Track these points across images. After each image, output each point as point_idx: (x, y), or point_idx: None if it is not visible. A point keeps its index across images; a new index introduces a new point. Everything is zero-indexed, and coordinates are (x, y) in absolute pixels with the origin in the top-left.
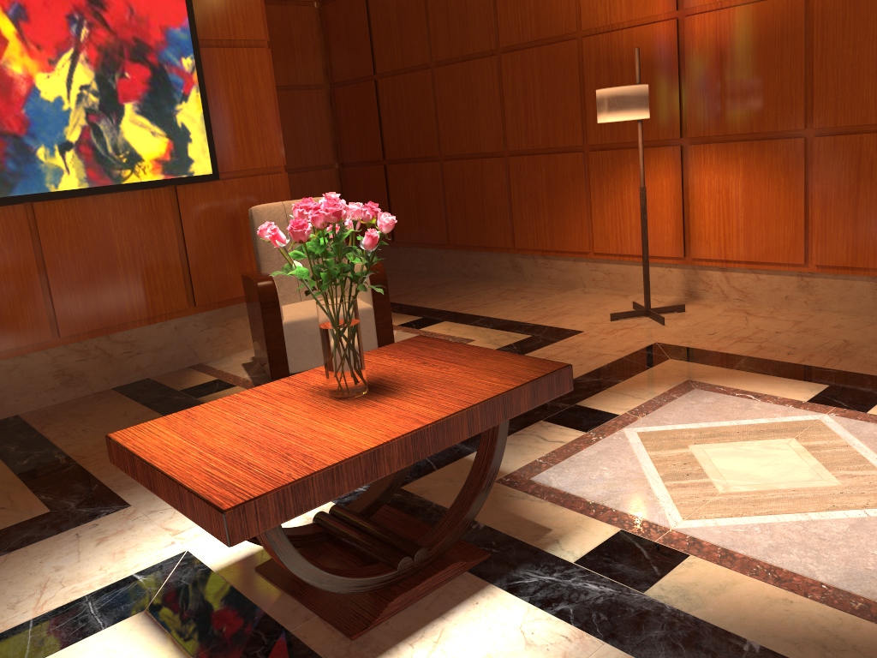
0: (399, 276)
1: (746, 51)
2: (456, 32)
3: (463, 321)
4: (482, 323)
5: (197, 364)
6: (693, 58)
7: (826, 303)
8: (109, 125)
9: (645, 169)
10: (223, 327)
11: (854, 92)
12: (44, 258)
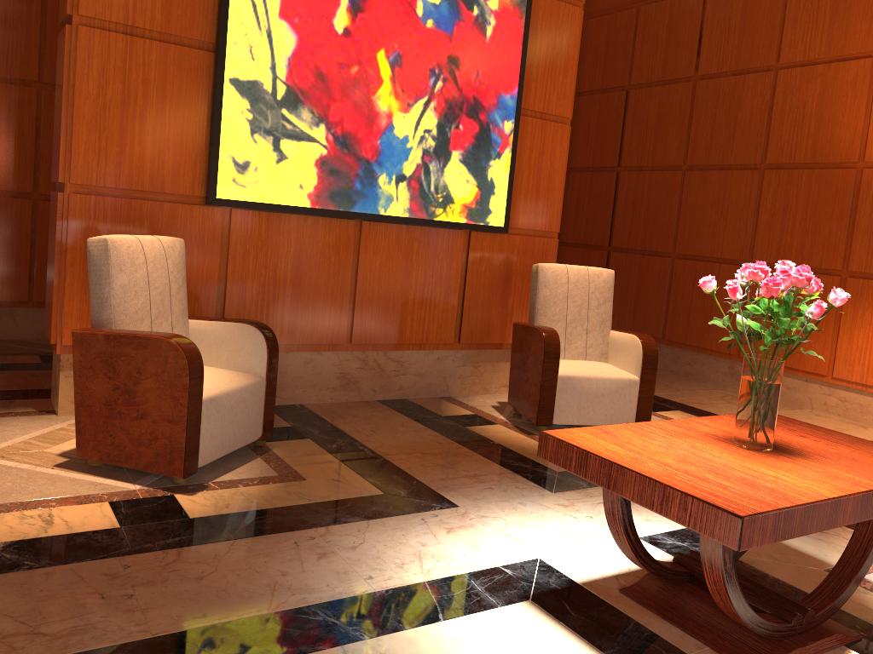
0: None
1: None
2: (719, 142)
3: (698, 414)
4: None
5: (446, 396)
6: None
7: None
8: (436, 167)
9: None
10: (475, 368)
11: None
12: (357, 270)
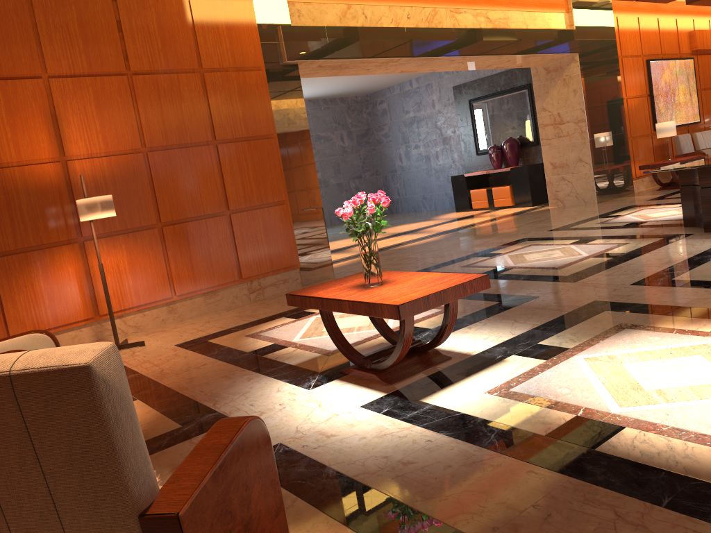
0: None
1: (114, 182)
2: None
3: None
4: None
5: None
6: (78, 186)
7: (184, 315)
8: None
9: (52, 263)
10: None
11: (178, 202)
12: None
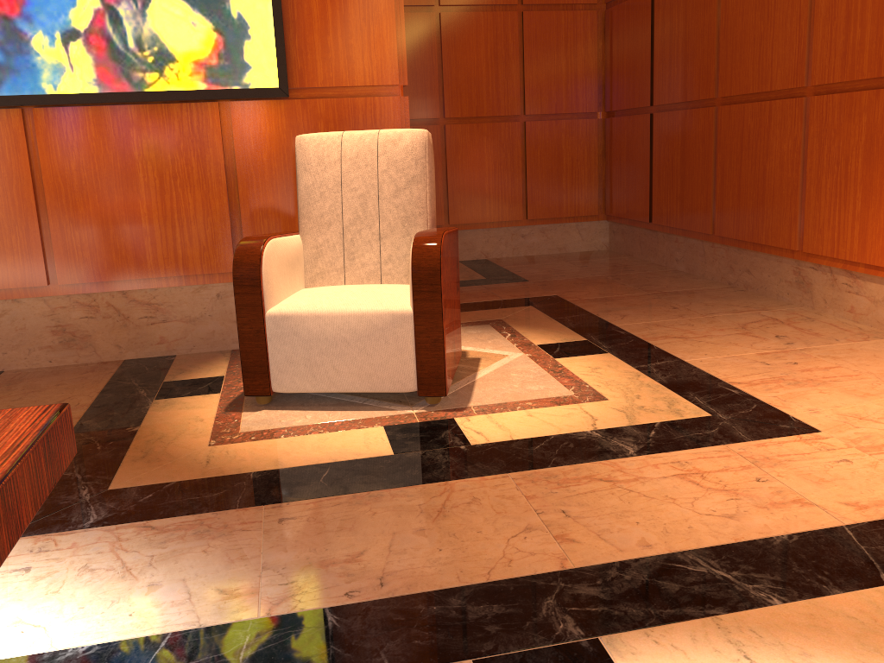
0: (642, 272)
1: None
2: None
3: (634, 360)
4: (658, 369)
5: None
6: None
7: None
8: (131, 9)
9: None
10: None
11: None
12: (43, 181)
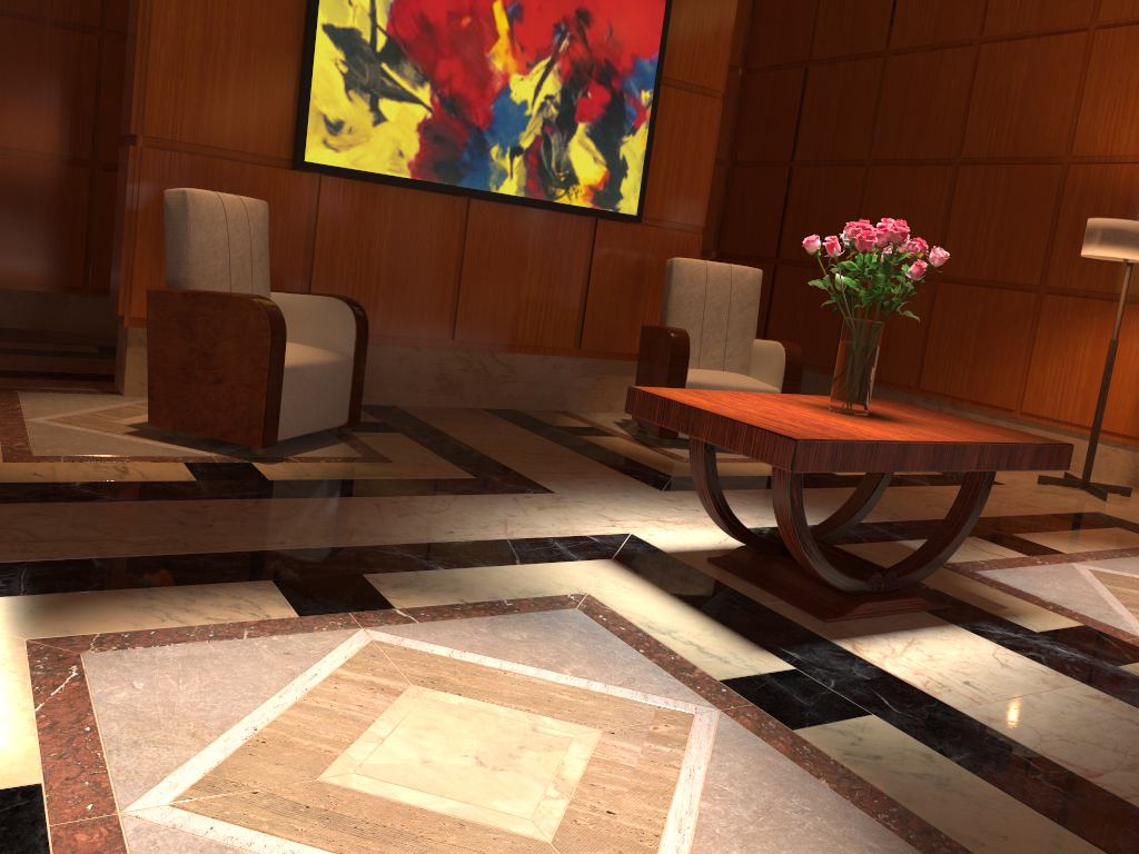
0: None
1: None
2: (909, 132)
3: None
4: None
5: (563, 411)
6: None
7: None
8: (559, 140)
9: (1113, 326)
10: (598, 380)
11: None
12: (463, 256)
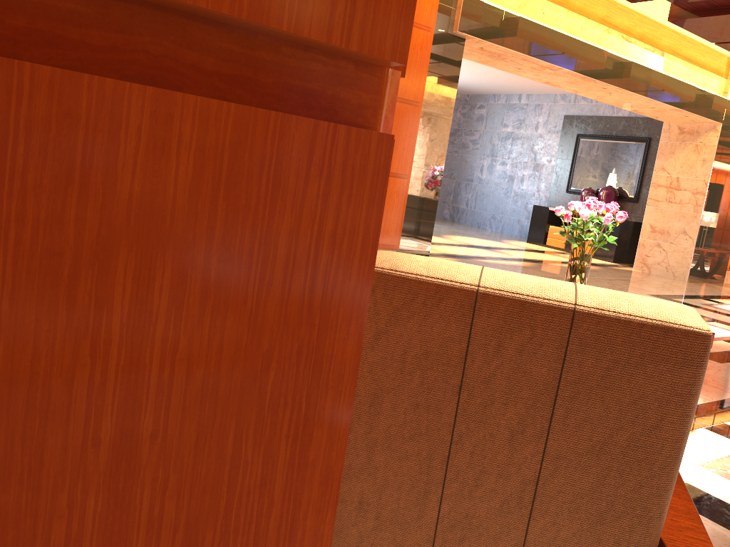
0: None
1: None
2: None
3: None
4: None
5: None
6: None
7: None
8: None
9: None
10: None
11: None
12: None
